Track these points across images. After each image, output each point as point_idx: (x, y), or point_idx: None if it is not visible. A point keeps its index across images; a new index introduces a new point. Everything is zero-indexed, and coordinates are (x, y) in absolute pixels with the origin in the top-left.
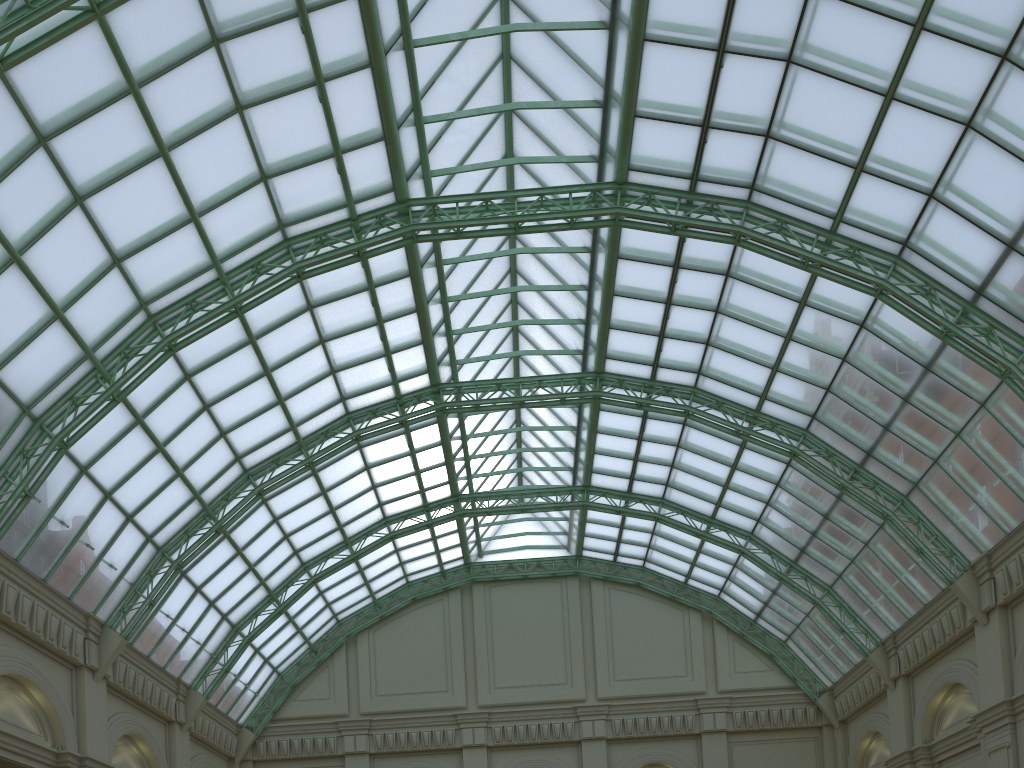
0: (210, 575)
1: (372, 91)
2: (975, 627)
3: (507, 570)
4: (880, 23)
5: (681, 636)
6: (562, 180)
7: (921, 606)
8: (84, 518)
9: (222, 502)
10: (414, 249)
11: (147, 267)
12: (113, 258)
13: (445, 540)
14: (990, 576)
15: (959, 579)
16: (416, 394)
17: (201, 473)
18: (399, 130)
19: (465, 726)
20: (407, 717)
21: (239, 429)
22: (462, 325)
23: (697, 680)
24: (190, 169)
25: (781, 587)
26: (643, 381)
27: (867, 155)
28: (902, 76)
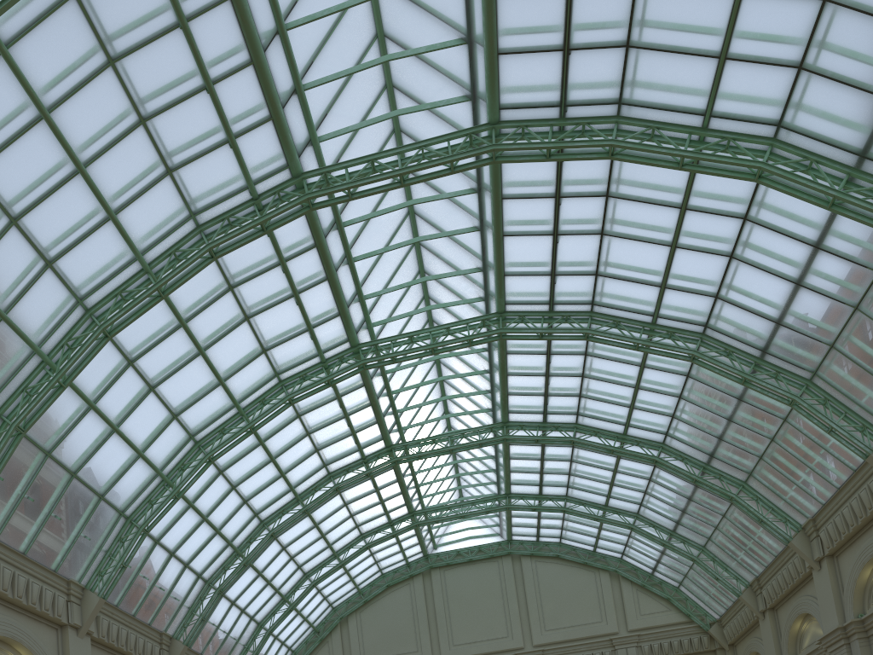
0: (241, 592)
1: (329, 292)
2: (812, 572)
3: (456, 556)
4: (657, 209)
5: (595, 591)
6: (463, 310)
7: (773, 557)
8: (158, 571)
9: (247, 544)
10: (365, 370)
11: (193, 415)
12: (173, 415)
13: (407, 542)
14: (817, 534)
15: (794, 538)
16: (376, 454)
17: (232, 528)
18: (349, 307)
19: None
20: None
21: (256, 496)
22: (404, 404)
23: (610, 624)
24: (218, 357)
25: (667, 549)
26: (538, 424)
27: (666, 279)
28: (679, 234)
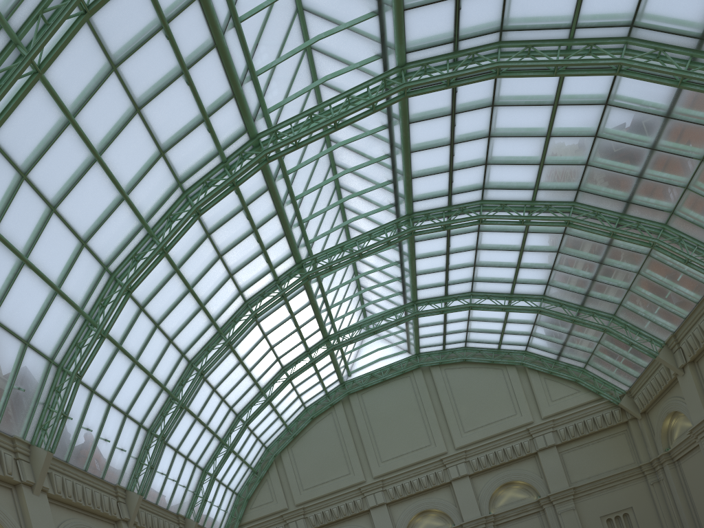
0: (182, 439)
1: (220, 64)
2: None
3: (370, 379)
4: None
5: (505, 387)
6: (357, 83)
7: (694, 305)
8: (100, 422)
9: (180, 387)
10: (268, 169)
11: (103, 241)
12: (81, 241)
13: (324, 371)
14: None
15: None
16: (287, 273)
17: (163, 371)
18: (242, 86)
19: (368, 494)
20: (327, 499)
21: (180, 334)
22: (308, 214)
23: (525, 415)
24: (116, 163)
25: (574, 328)
26: (443, 209)
27: None
28: None
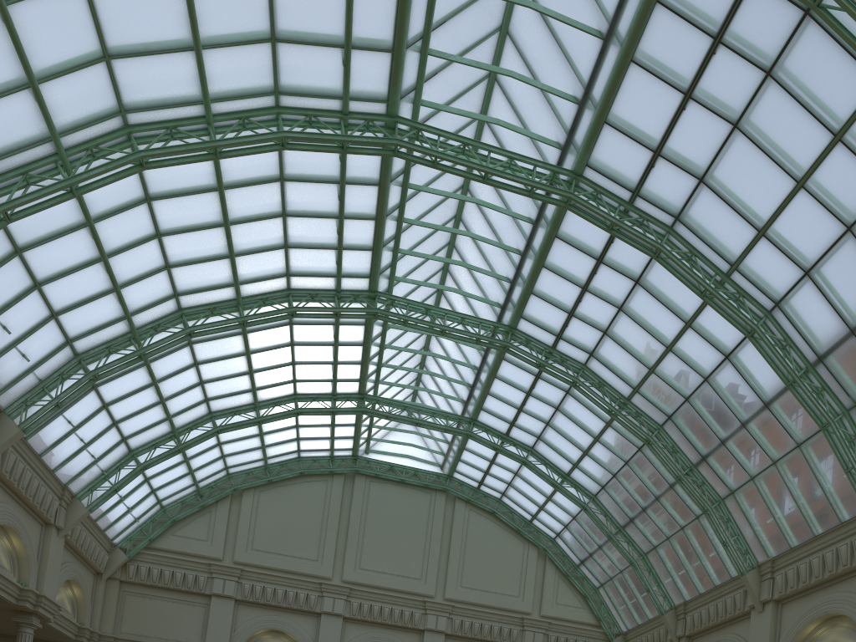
0: (120, 396)
1: (394, 3)
2: (751, 612)
3: (388, 471)
4: (811, 123)
5: (519, 563)
6: (525, 154)
7: (712, 586)
8: (7, 299)
9: (151, 331)
10: (389, 163)
11: (136, 76)
12: (104, 52)
13: (342, 430)
14: (771, 576)
15: (748, 573)
16: (354, 293)
17: (137, 296)
18: (407, 50)
19: (327, 595)
20: (277, 575)
21: (185, 268)
22: (407, 247)
23: (526, 602)
24: None
25: (606, 544)
26: (545, 346)
27: (771, 224)
28: (814, 172)
